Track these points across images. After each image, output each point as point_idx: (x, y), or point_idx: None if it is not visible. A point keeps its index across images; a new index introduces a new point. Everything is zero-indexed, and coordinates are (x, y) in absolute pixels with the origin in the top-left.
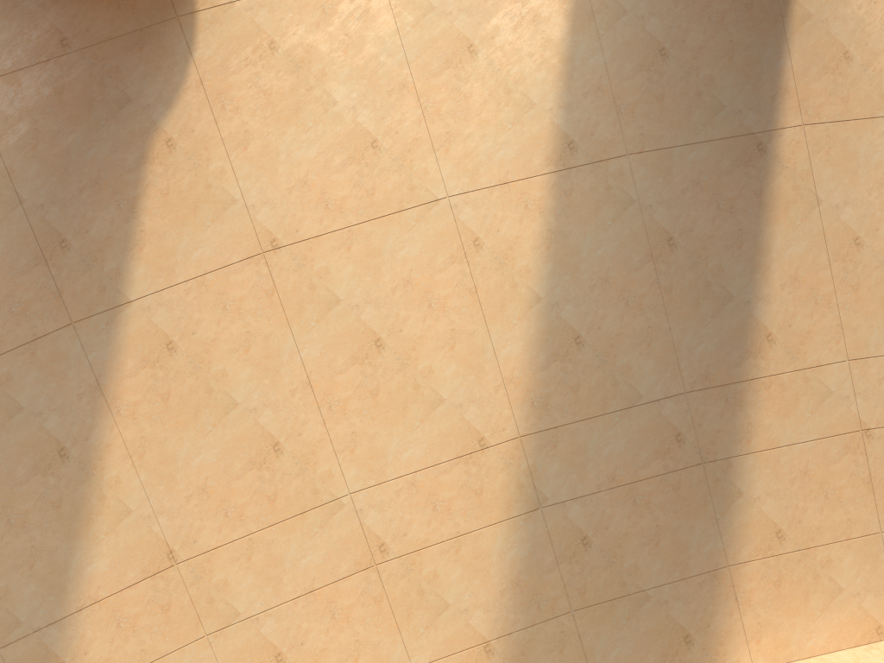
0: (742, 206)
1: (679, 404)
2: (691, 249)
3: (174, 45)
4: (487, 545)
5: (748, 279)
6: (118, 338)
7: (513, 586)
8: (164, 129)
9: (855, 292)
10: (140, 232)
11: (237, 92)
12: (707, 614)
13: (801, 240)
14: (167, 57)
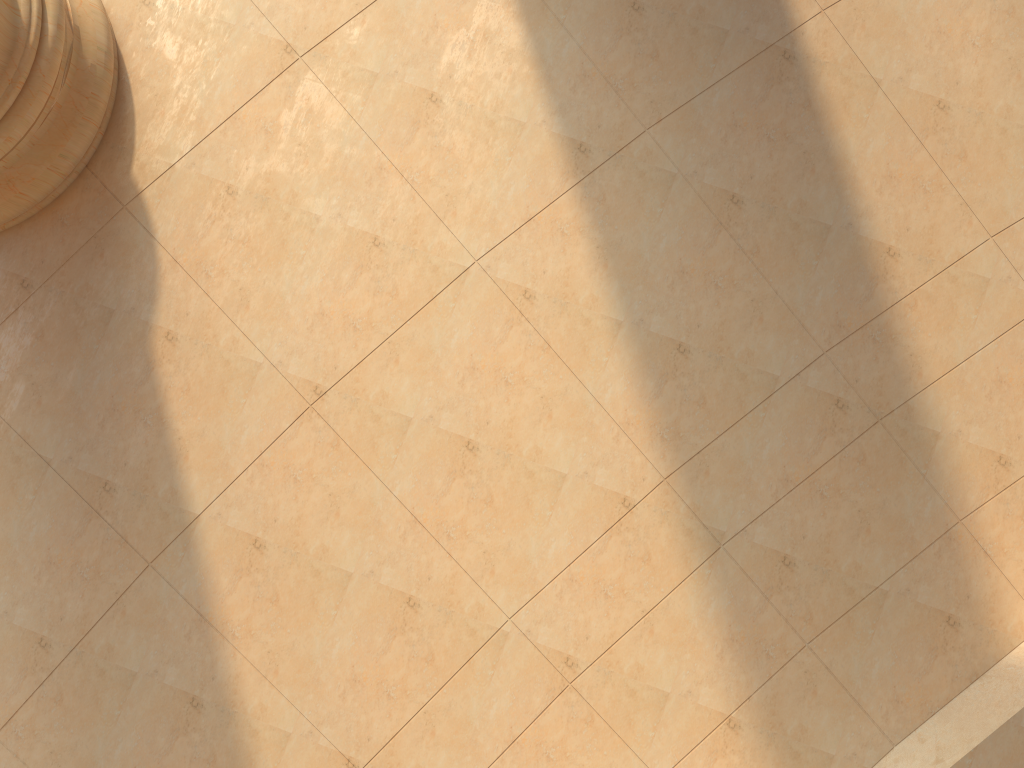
0: (796, 126)
1: (824, 368)
2: (760, 197)
3: (133, 236)
4: (681, 611)
5: (838, 200)
6: (202, 559)
7: (729, 644)
8: (158, 324)
9: (964, 160)
10: (178, 441)
11: (215, 254)
12: (960, 584)
13: (878, 132)
14: (131, 251)
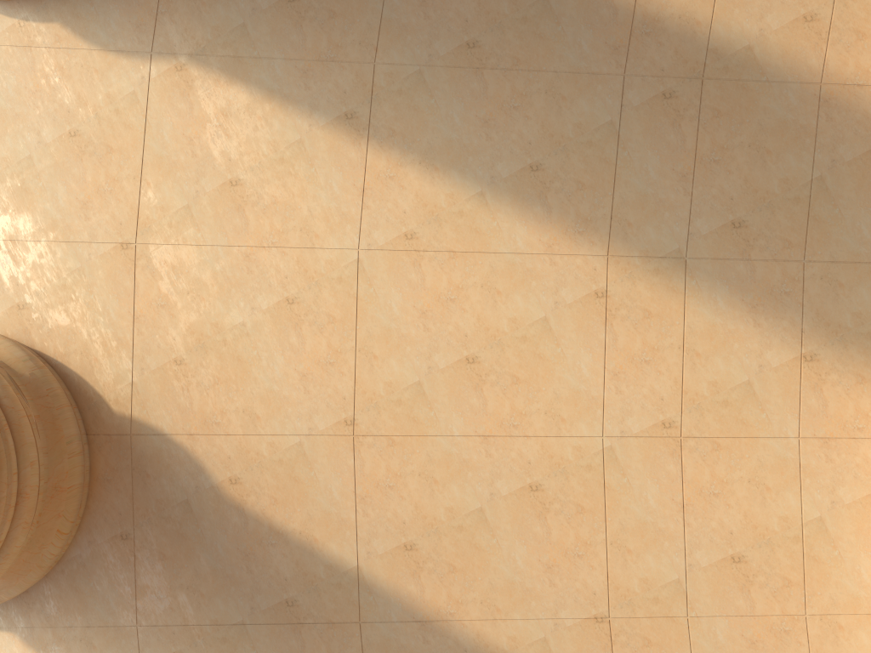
0: None
1: (633, 84)
2: (484, 26)
3: (153, 445)
4: (702, 323)
5: None
6: (386, 589)
7: (754, 311)
8: (220, 481)
9: None
10: (301, 535)
11: (208, 406)
12: (863, 121)
13: None
14: (161, 455)
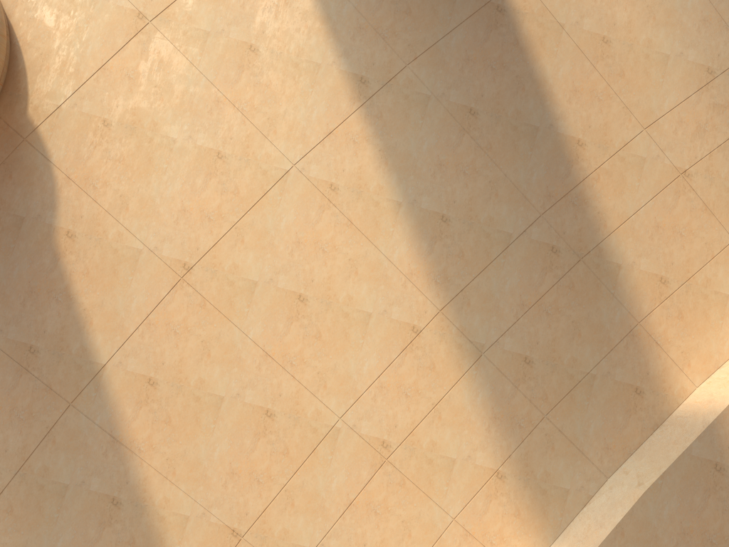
0: (510, 58)
1: (541, 225)
2: (489, 109)
3: (34, 161)
4: (458, 401)
5: (542, 108)
6: (110, 397)
7: (493, 421)
8: (60, 226)
9: (623, 77)
10: (83, 311)
11: (99, 171)
12: (642, 365)
13: (564, 60)
14: (33, 172)
